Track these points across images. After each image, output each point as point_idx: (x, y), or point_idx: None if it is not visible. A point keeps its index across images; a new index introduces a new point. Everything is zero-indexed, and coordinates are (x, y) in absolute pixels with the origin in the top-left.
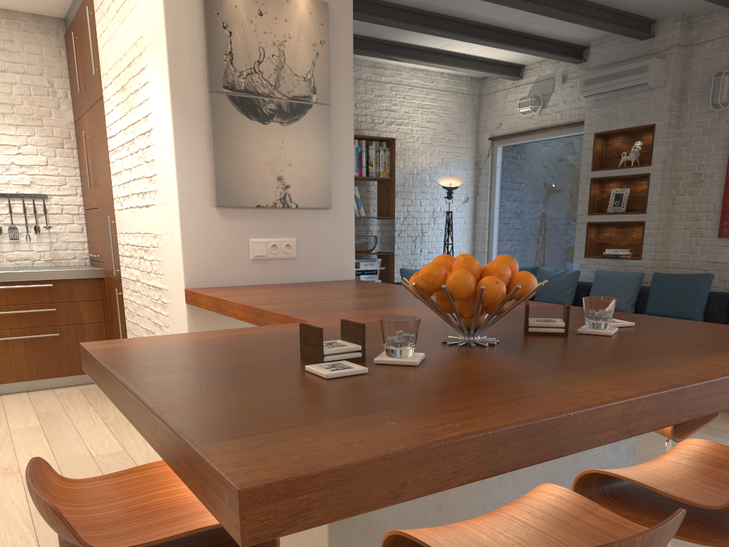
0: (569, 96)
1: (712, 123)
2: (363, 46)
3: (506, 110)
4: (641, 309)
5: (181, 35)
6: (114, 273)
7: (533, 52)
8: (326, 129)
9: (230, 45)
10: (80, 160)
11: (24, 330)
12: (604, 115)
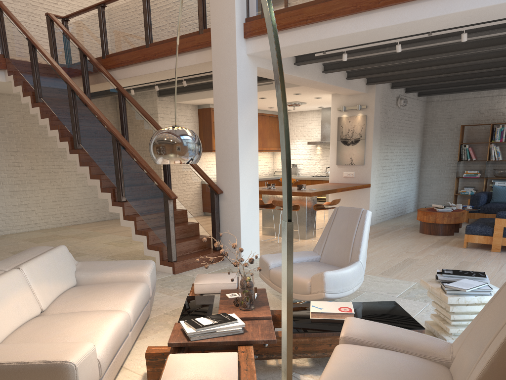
0: None
1: None
2: (496, 86)
3: None
4: None
5: (333, 129)
6: None
7: None
8: (363, 145)
9: (342, 130)
10: None
11: None
12: None
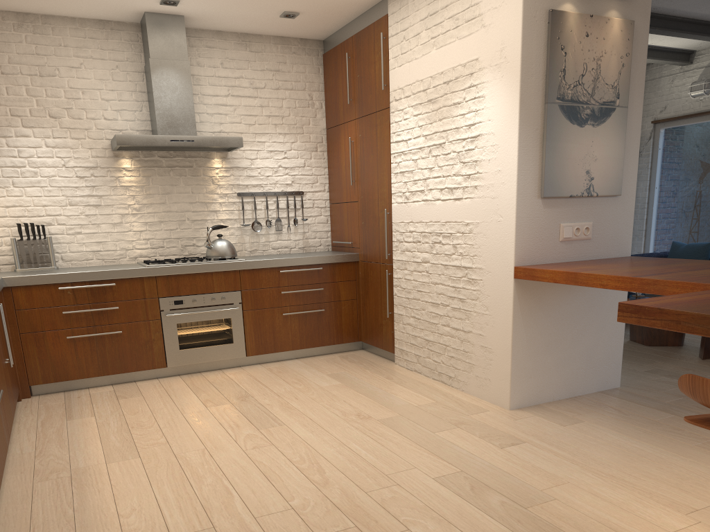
0: None
1: None
2: None
3: (672, 94)
4: None
5: (530, 58)
6: (386, 256)
7: None
8: (623, 128)
9: (564, 63)
10: (331, 161)
11: (299, 307)
12: None
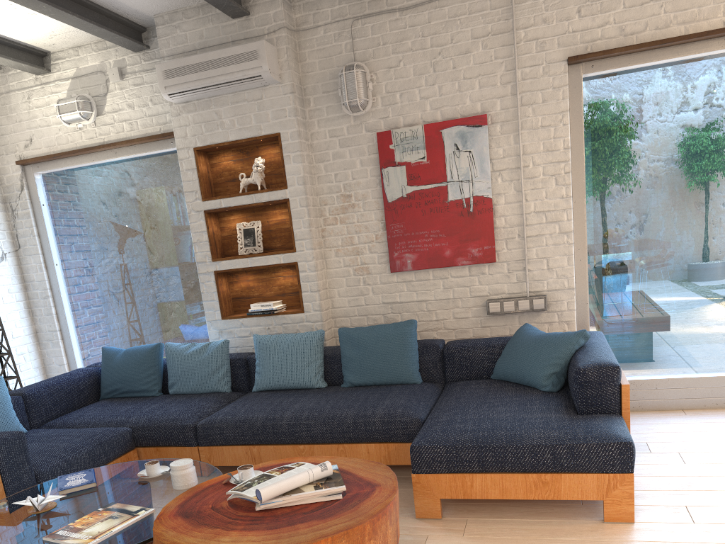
0: (136, 98)
1: (350, 131)
2: None
3: (36, 120)
4: (332, 378)
5: None
6: None
7: (74, 19)
8: None
9: None
10: None
11: None
12: (203, 122)
